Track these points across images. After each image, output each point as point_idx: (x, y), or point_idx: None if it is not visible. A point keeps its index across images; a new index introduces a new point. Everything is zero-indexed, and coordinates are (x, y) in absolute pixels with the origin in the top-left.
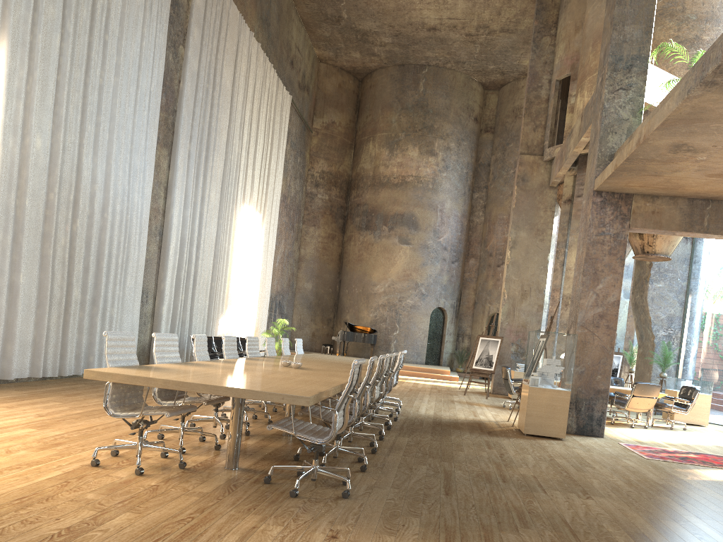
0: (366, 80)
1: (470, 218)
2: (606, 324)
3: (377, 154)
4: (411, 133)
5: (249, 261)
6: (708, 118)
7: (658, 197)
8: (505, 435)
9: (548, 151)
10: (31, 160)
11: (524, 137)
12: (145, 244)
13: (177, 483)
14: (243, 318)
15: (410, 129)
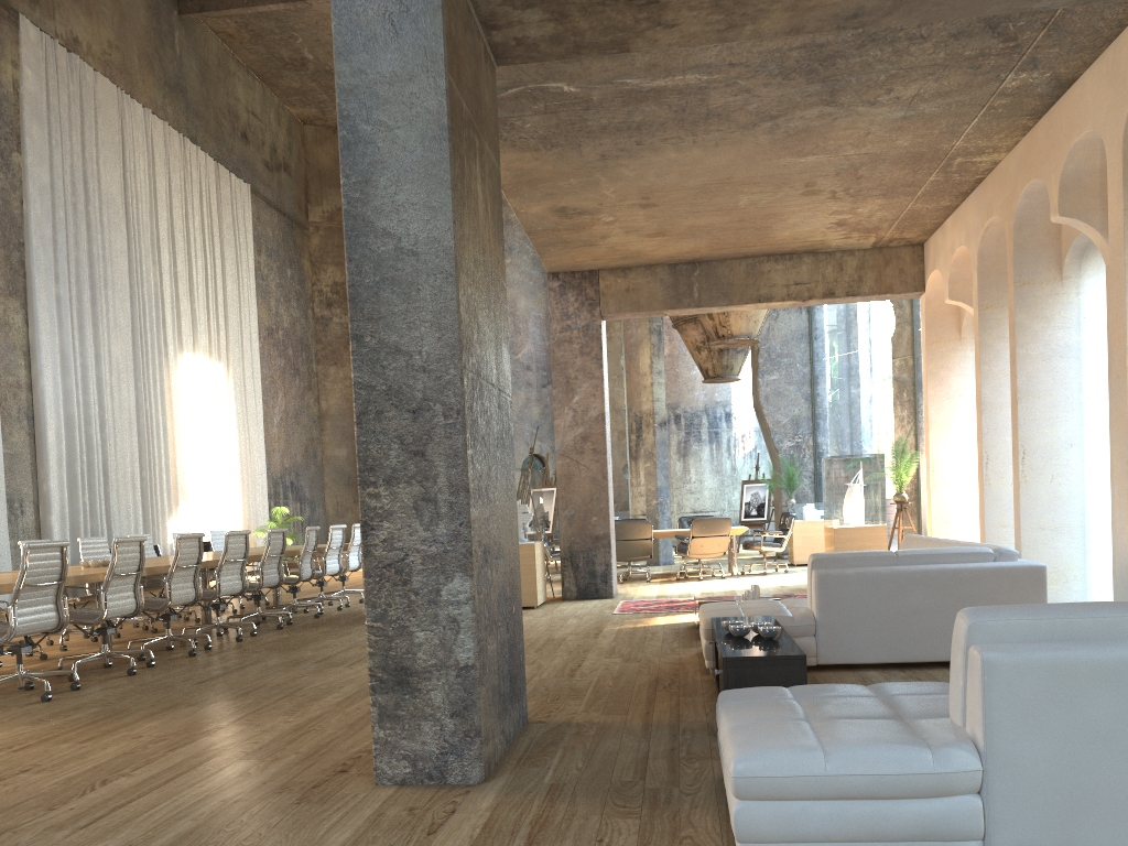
0: None
1: None
2: (593, 448)
3: None
4: None
5: (212, 432)
6: (544, 177)
7: (631, 270)
8: None
9: None
10: None
11: None
12: None
13: None
14: (216, 515)
15: None
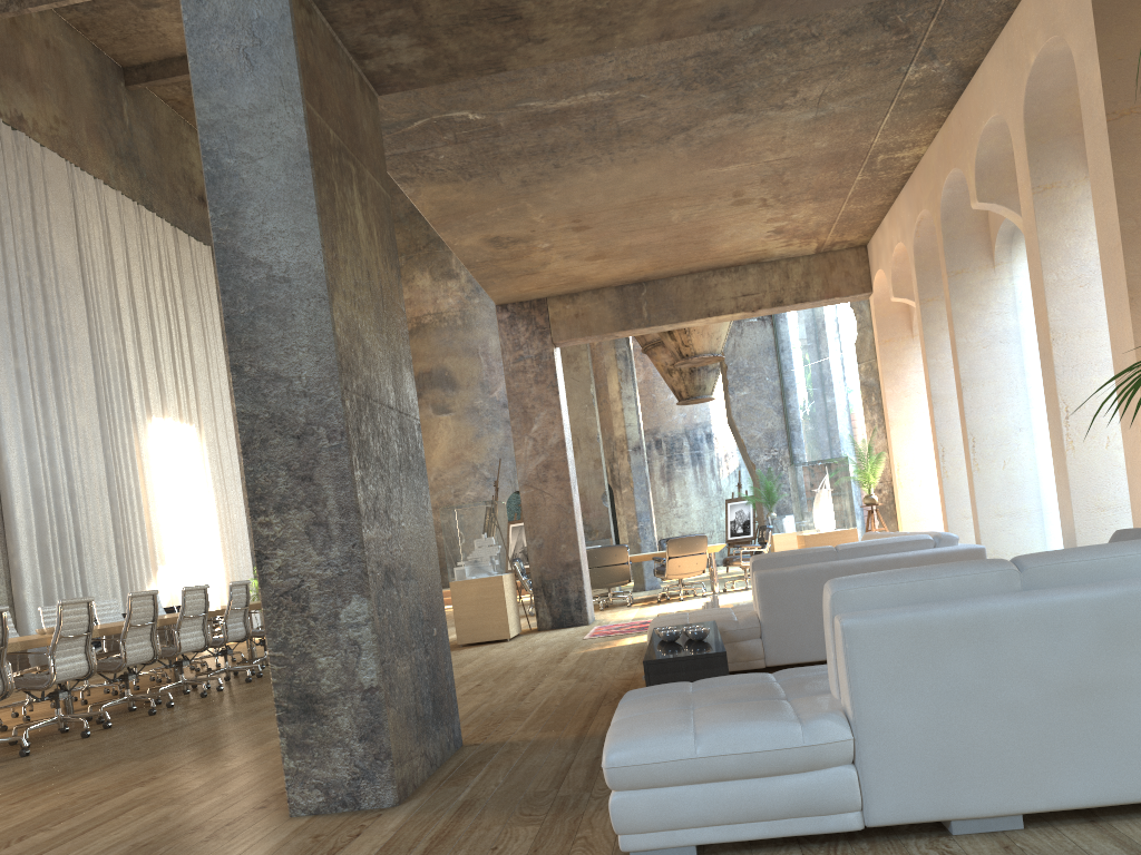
0: None
1: None
2: (556, 475)
3: None
4: (413, 253)
5: (188, 495)
6: (470, 208)
7: (578, 295)
8: None
9: None
10: None
11: None
12: None
13: None
14: (198, 577)
15: (411, 249)
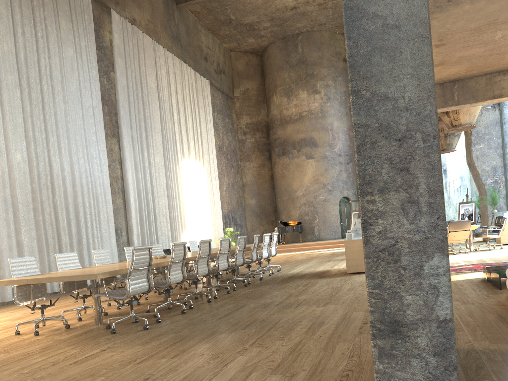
0: (264, 54)
1: None
2: None
3: (280, 102)
4: (299, 82)
5: (198, 195)
6: None
7: None
8: (332, 276)
9: None
10: (14, 167)
11: None
12: (111, 200)
13: (52, 336)
14: (201, 233)
15: (298, 79)
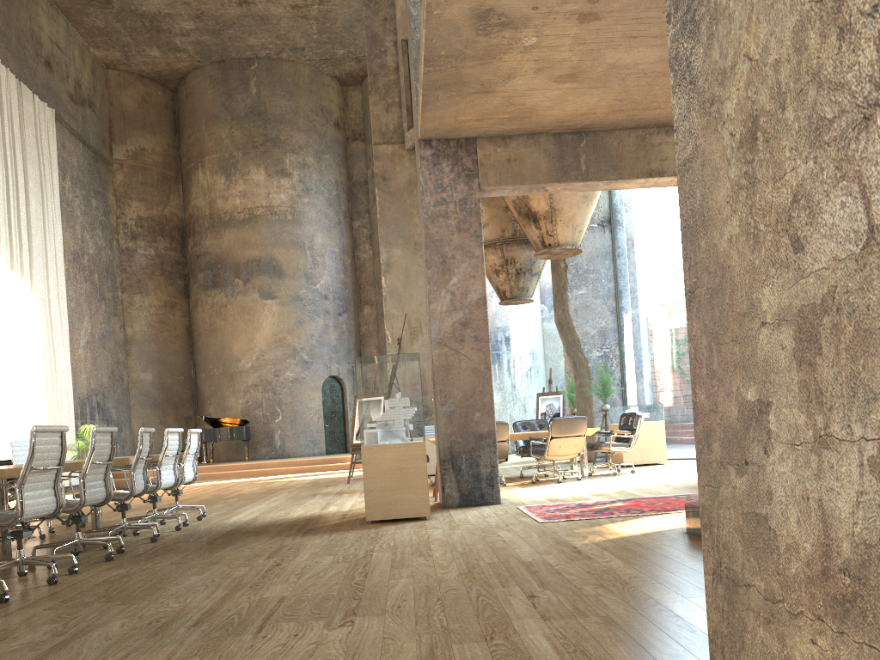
0: (180, 88)
1: (355, 254)
2: (474, 335)
3: (210, 184)
4: (250, 149)
5: (14, 348)
6: None
7: (512, 138)
8: (334, 530)
9: (409, 135)
10: None
11: (375, 121)
12: None
13: None
14: (19, 433)
15: (248, 145)
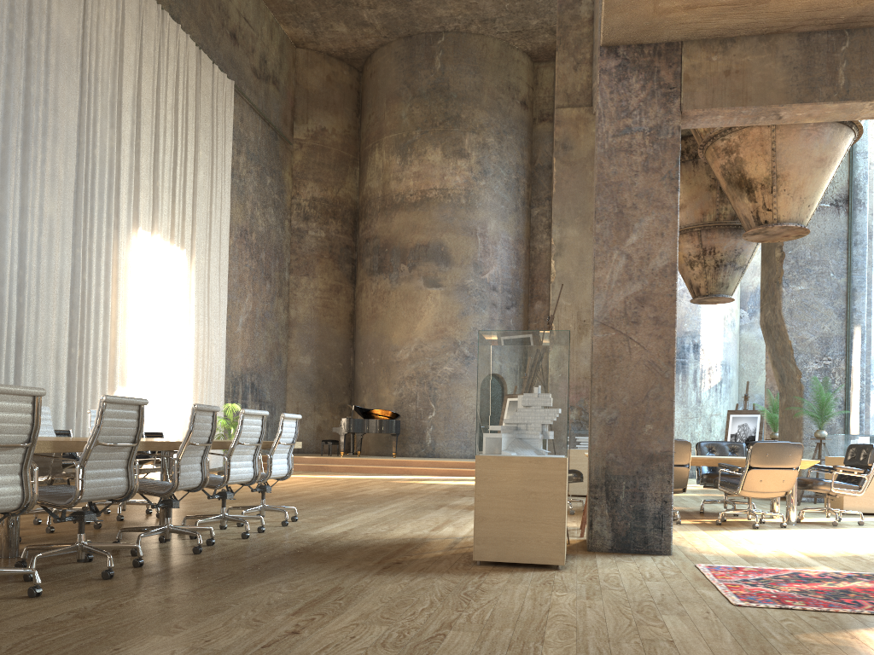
0: (365, 67)
1: (530, 244)
2: (654, 317)
3: (385, 165)
4: (429, 128)
5: (165, 319)
6: None
7: (735, 42)
8: (424, 569)
9: None
10: None
11: (560, 81)
12: None
13: None
14: (162, 406)
15: (427, 124)
